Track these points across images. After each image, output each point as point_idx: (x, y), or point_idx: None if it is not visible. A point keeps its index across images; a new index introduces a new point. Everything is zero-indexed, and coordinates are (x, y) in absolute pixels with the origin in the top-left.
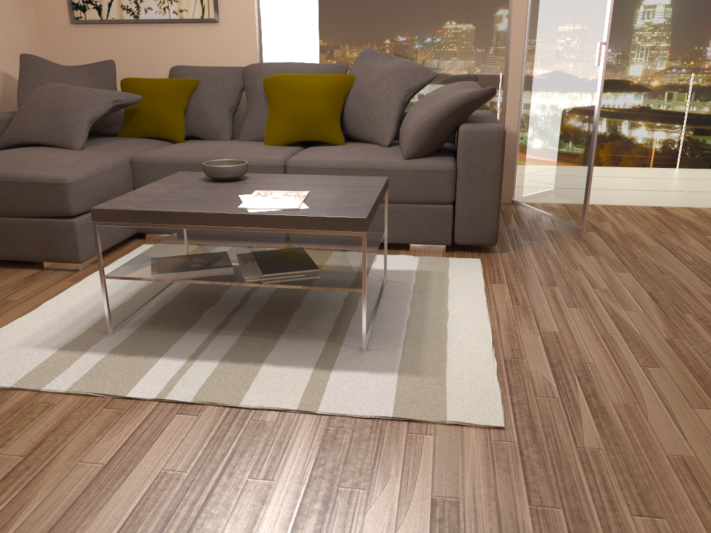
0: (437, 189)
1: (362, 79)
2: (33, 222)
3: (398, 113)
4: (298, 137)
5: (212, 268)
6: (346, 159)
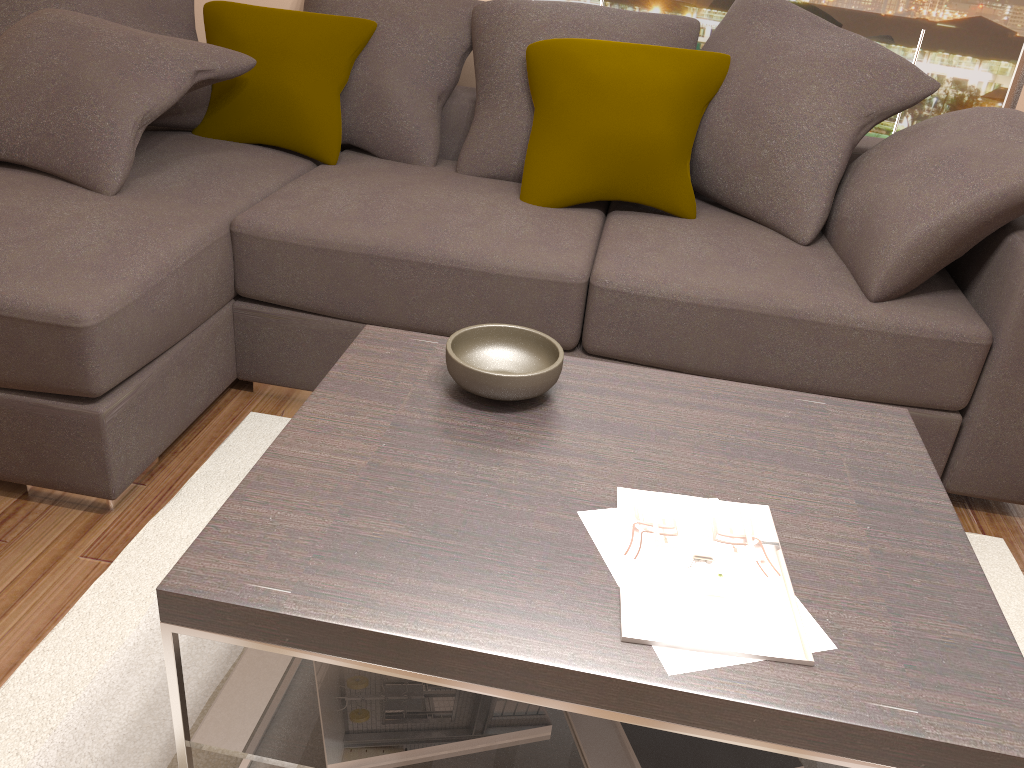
0: (939, 379)
1: (752, 71)
2: (1, 401)
3: (839, 170)
4: (597, 192)
5: (495, 733)
6: (735, 285)
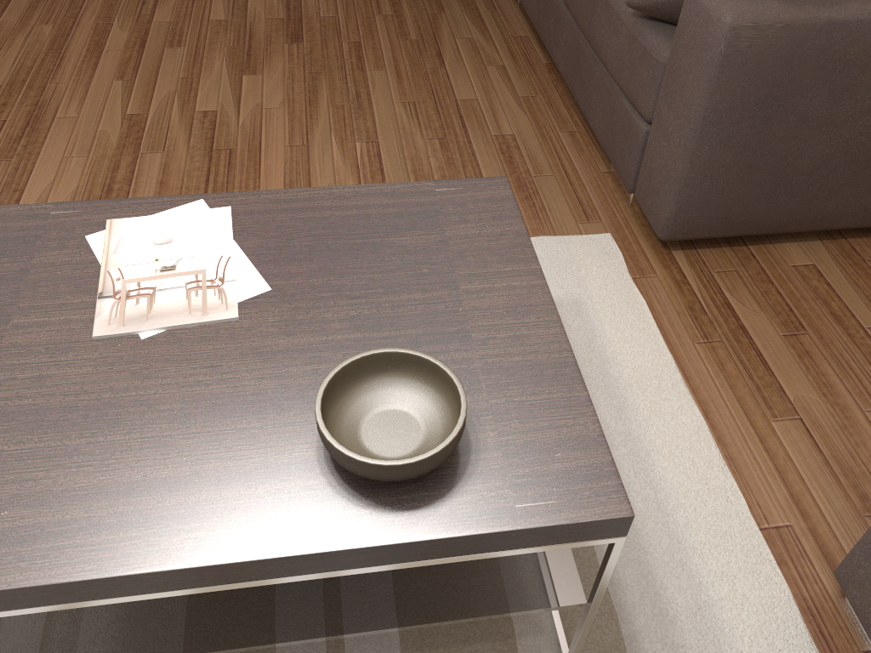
0: None
1: None
2: None
3: None
4: None
5: None
6: None
